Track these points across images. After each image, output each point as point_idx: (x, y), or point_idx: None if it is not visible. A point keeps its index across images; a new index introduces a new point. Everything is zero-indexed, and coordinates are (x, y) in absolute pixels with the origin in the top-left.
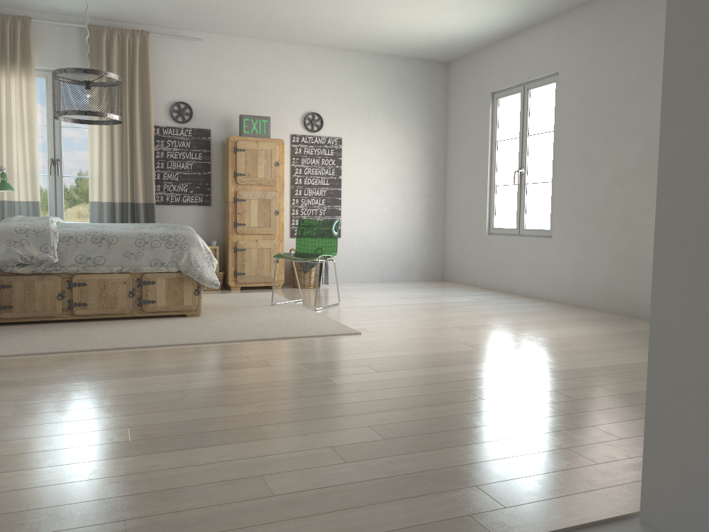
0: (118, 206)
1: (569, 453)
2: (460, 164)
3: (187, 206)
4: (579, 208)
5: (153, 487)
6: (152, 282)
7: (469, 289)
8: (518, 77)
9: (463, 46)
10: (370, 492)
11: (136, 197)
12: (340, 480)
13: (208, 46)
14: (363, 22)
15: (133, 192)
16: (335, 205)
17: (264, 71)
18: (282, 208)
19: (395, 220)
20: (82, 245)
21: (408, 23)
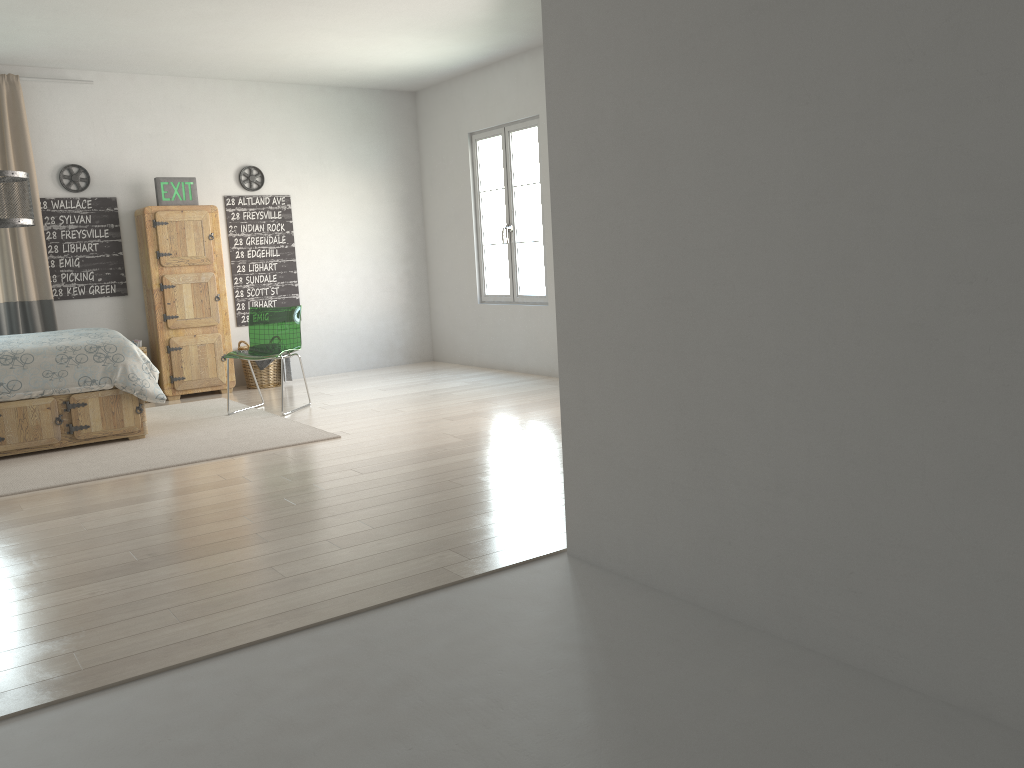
0: (3, 307)
1: (529, 517)
2: (441, 219)
3: (96, 298)
4: None
5: (180, 587)
6: (83, 404)
7: (464, 369)
8: (497, 118)
9: (430, 76)
10: (364, 565)
11: (26, 294)
12: (339, 560)
13: (100, 88)
14: (304, 58)
15: (22, 288)
16: (290, 280)
17: (179, 117)
18: (224, 292)
19: (367, 293)
20: None
21: (360, 58)
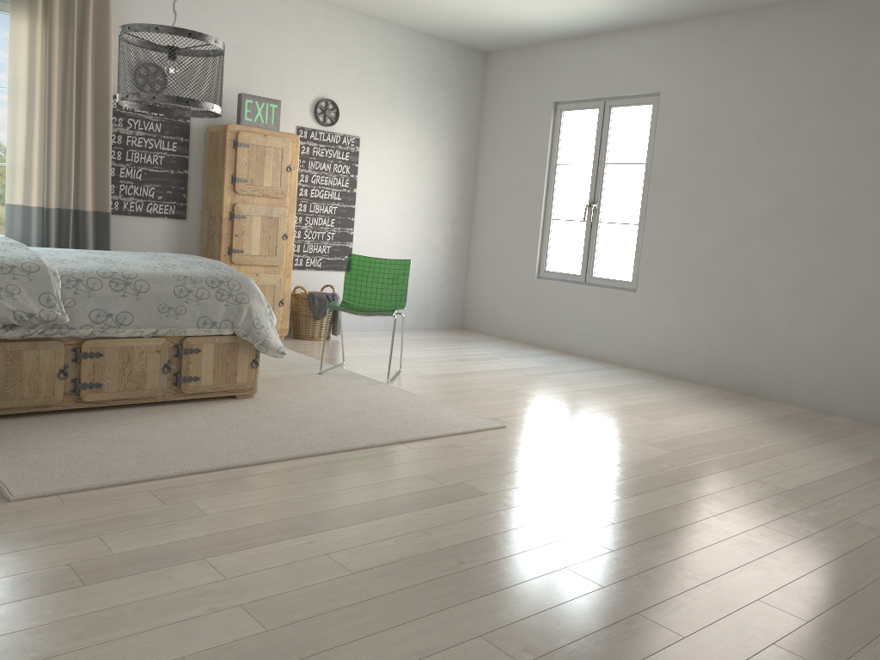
0: (54, 213)
1: None
2: (499, 185)
3: (152, 218)
4: (679, 261)
5: None
6: (197, 351)
7: (513, 344)
8: (599, 90)
9: (524, 37)
10: None
11: (83, 202)
12: None
13: None
14: None
15: (78, 194)
16: (346, 227)
17: (267, 33)
18: (292, 231)
19: (414, 251)
20: (98, 294)
21: (484, 0)
